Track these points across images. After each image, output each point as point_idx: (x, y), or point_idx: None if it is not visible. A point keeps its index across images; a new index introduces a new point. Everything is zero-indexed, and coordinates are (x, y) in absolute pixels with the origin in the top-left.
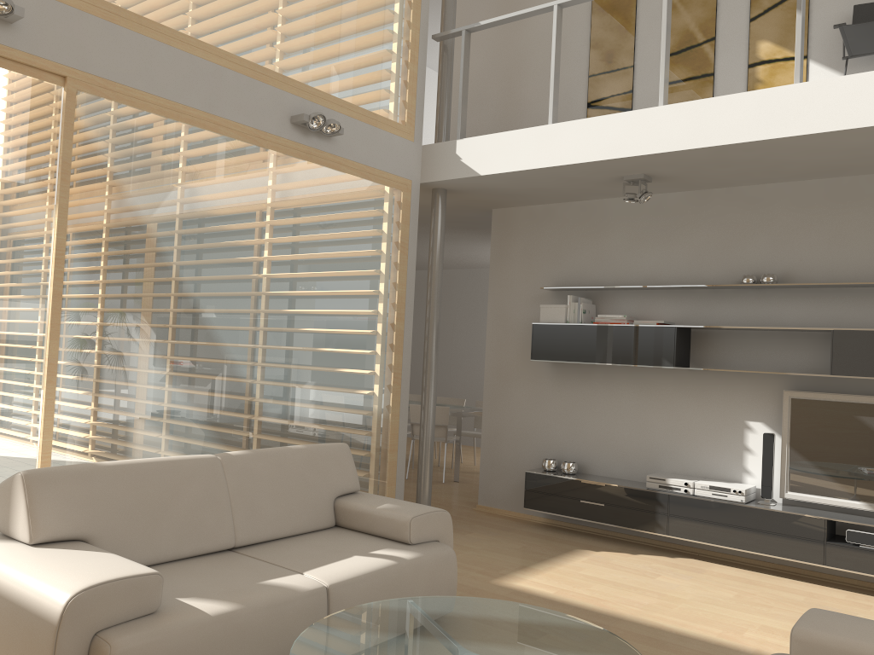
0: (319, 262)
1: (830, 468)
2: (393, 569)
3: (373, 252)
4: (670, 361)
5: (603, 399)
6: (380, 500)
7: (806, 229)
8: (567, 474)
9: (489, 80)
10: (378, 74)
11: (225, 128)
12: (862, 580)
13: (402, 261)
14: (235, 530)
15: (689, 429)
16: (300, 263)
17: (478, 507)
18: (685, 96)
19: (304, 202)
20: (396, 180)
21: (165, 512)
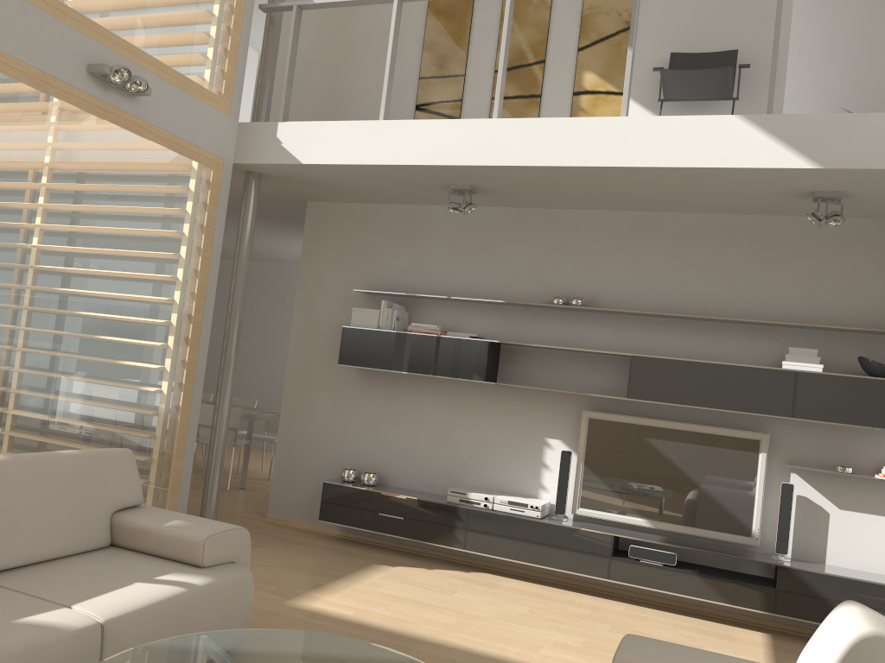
0: (109, 237)
1: (618, 486)
2: (183, 597)
3: (174, 232)
4: (480, 375)
5: (409, 409)
6: (168, 515)
7: (613, 258)
8: (367, 485)
9: (315, 65)
10: (196, 35)
11: (3, 64)
12: (638, 592)
13: (206, 246)
14: None
15: (491, 443)
16: (86, 237)
17: (268, 517)
18: (513, 114)
19: (96, 166)
20: (207, 156)
21: None
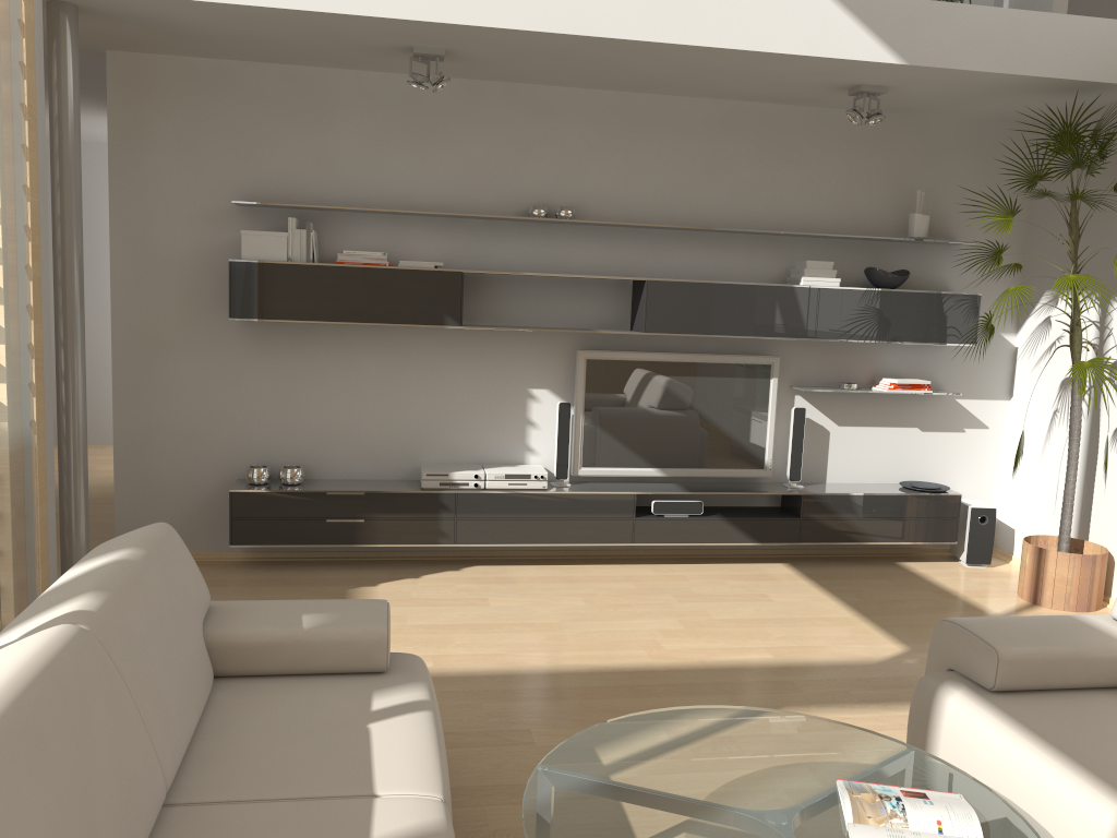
0: None
1: (625, 436)
2: (440, 724)
3: None
4: (456, 318)
5: (333, 372)
6: (276, 611)
7: (599, 153)
8: (294, 486)
9: None
10: None
11: None
12: (647, 549)
13: (32, 143)
14: (162, 764)
15: (459, 404)
16: None
17: None
18: None
19: None
20: None
21: (93, 794)
